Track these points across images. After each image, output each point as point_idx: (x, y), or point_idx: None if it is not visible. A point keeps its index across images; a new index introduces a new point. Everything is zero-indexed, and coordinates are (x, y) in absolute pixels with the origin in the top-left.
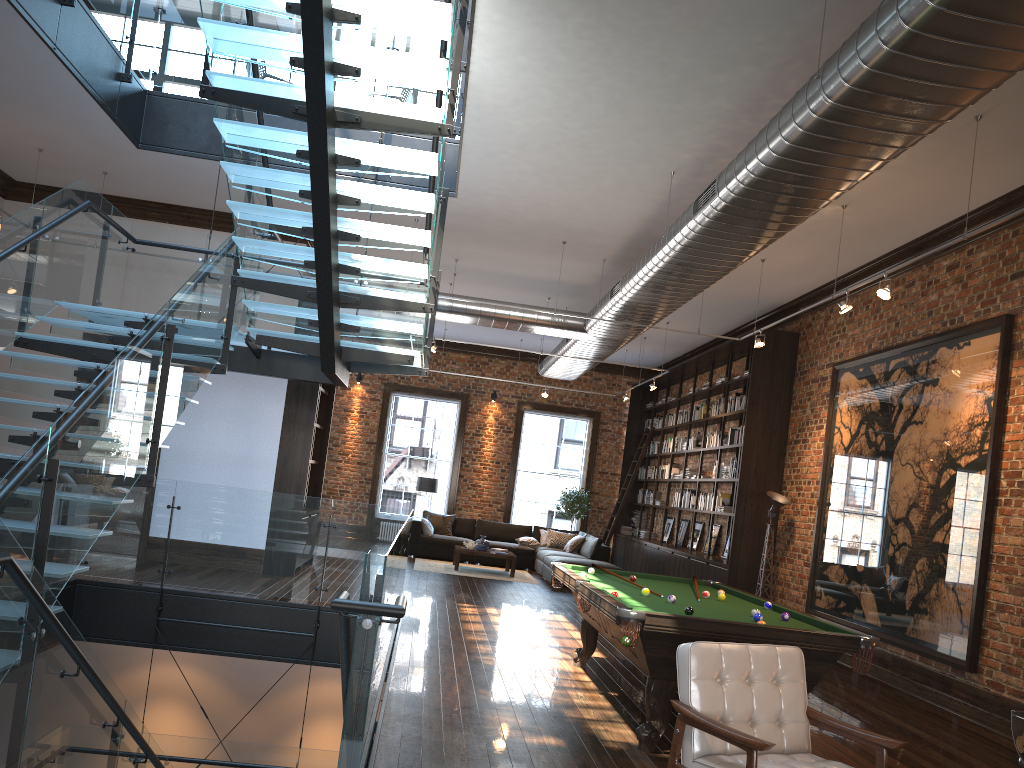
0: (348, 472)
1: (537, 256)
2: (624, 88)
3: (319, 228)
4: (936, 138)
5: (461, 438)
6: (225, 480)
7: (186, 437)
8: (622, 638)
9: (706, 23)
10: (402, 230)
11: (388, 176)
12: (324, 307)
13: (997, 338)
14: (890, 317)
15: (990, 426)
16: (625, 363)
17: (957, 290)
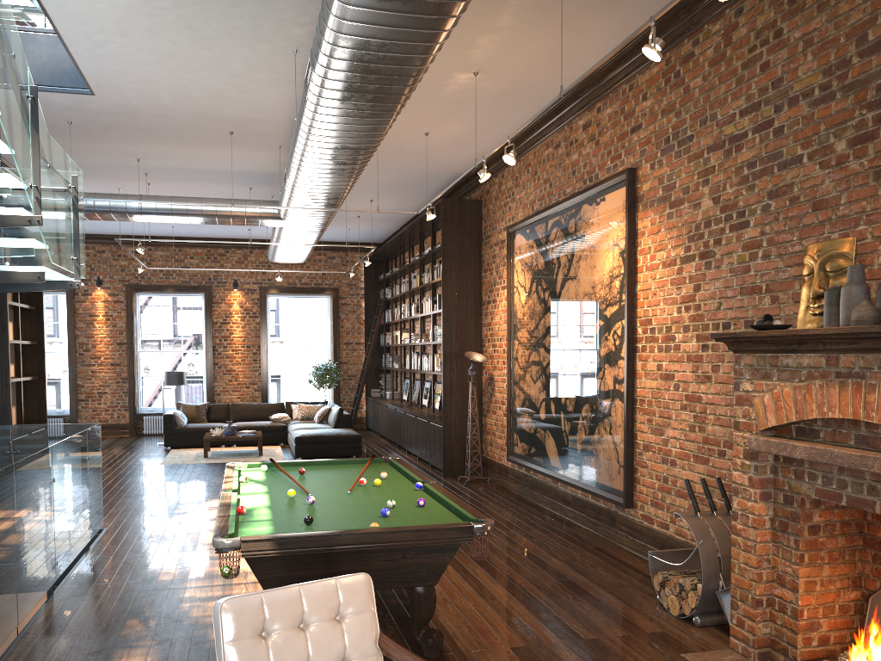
0: (103, 374)
1: (214, 149)
2: None
3: None
4: None
5: (210, 328)
6: None
7: None
8: (221, 569)
9: None
10: None
11: None
12: None
13: (624, 192)
14: (545, 179)
15: (625, 277)
16: (354, 240)
17: (592, 148)
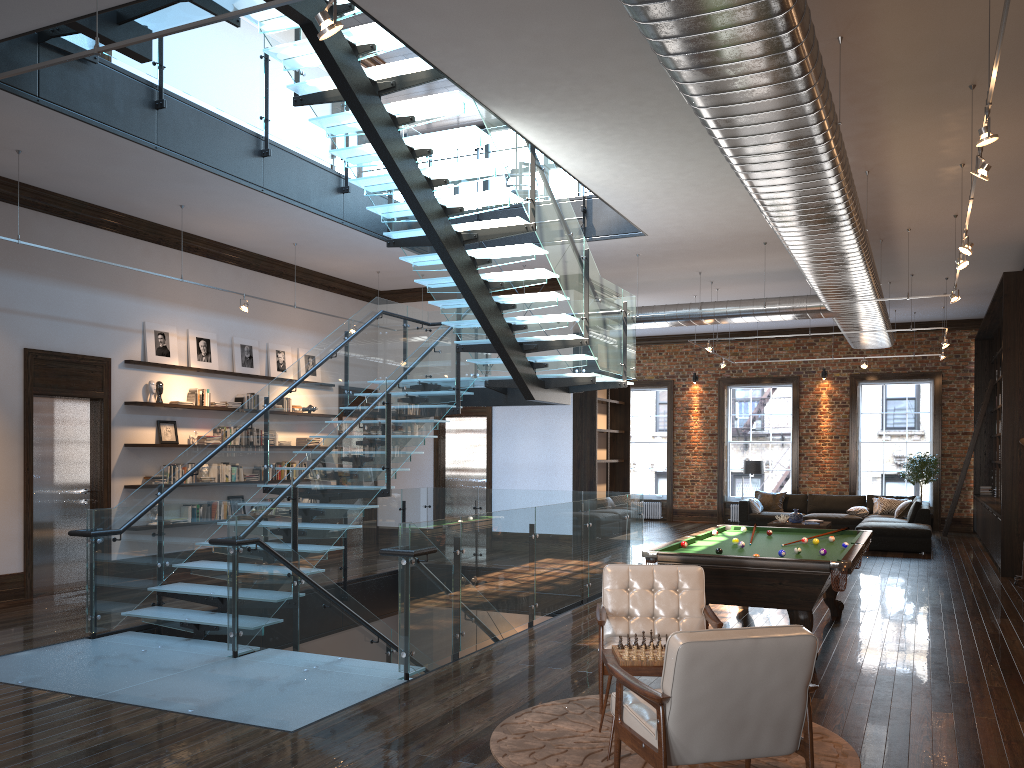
0: (696, 463)
1: (758, 256)
2: (673, 149)
3: (475, 310)
4: (961, 106)
5: (796, 419)
6: (537, 484)
7: (507, 454)
8: None
9: (677, 104)
10: (537, 295)
11: (593, 232)
12: (504, 357)
13: None
14: None
15: None
16: (960, 317)
17: None
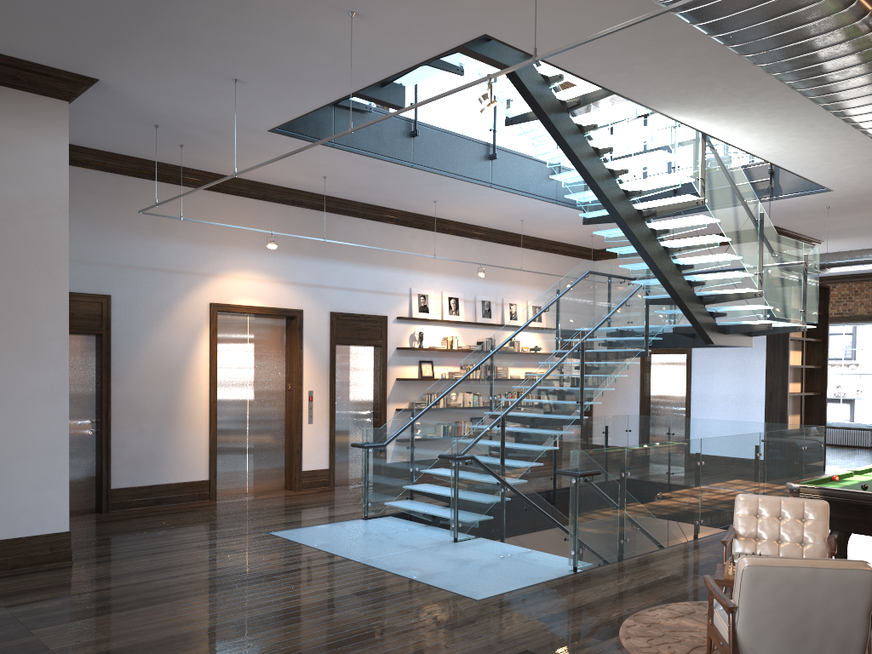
0: None
1: None
2: (837, 121)
3: (655, 272)
4: None
5: None
6: (731, 413)
7: (704, 387)
8: None
9: None
10: (710, 257)
11: (779, 191)
12: (684, 310)
13: None
14: None
15: None
16: None
17: None
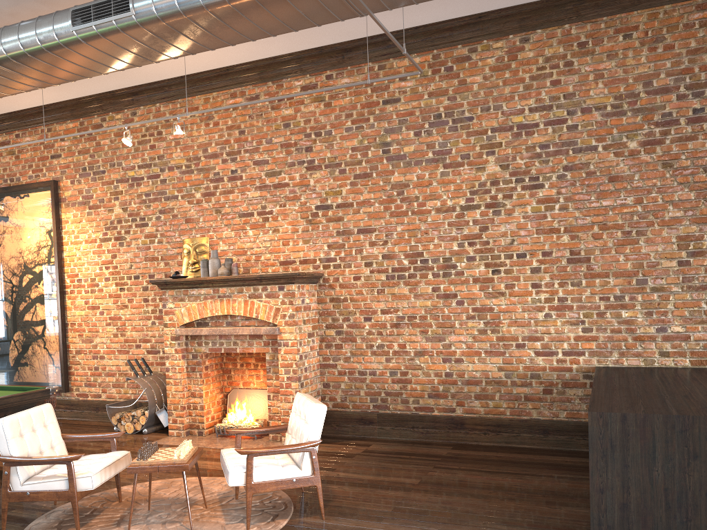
0: None
1: None
2: None
3: None
4: None
5: None
6: None
7: None
8: None
9: None
10: None
11: None
12: None
13: (49, 194)
14: None
15: (54, 248)
16: None
17: (12, 159)
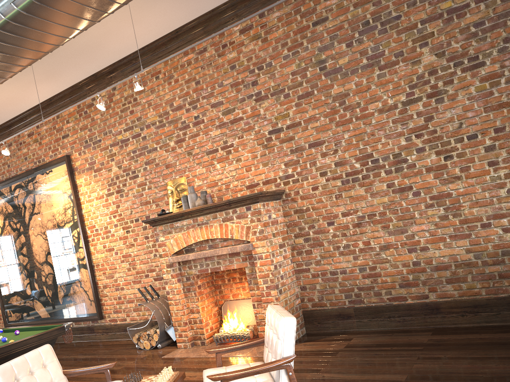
0: None
1: None
2: None
3: None
4: None
5: None
6: None
7: None
8: None
9: None
10: None
11: None
12: None
13: (65, 166)
14: (4, 163)
15: (75, 207)
16: None
17: (37, 146)
